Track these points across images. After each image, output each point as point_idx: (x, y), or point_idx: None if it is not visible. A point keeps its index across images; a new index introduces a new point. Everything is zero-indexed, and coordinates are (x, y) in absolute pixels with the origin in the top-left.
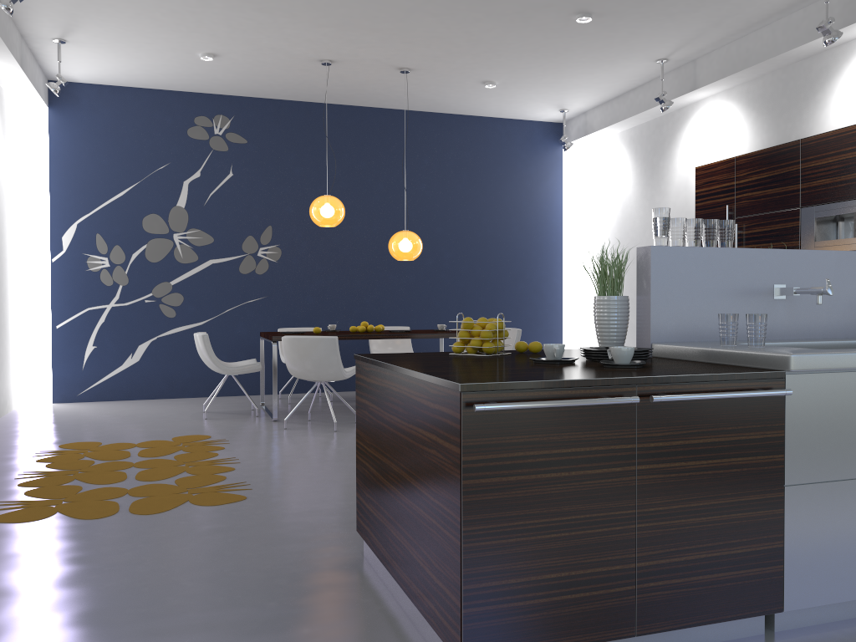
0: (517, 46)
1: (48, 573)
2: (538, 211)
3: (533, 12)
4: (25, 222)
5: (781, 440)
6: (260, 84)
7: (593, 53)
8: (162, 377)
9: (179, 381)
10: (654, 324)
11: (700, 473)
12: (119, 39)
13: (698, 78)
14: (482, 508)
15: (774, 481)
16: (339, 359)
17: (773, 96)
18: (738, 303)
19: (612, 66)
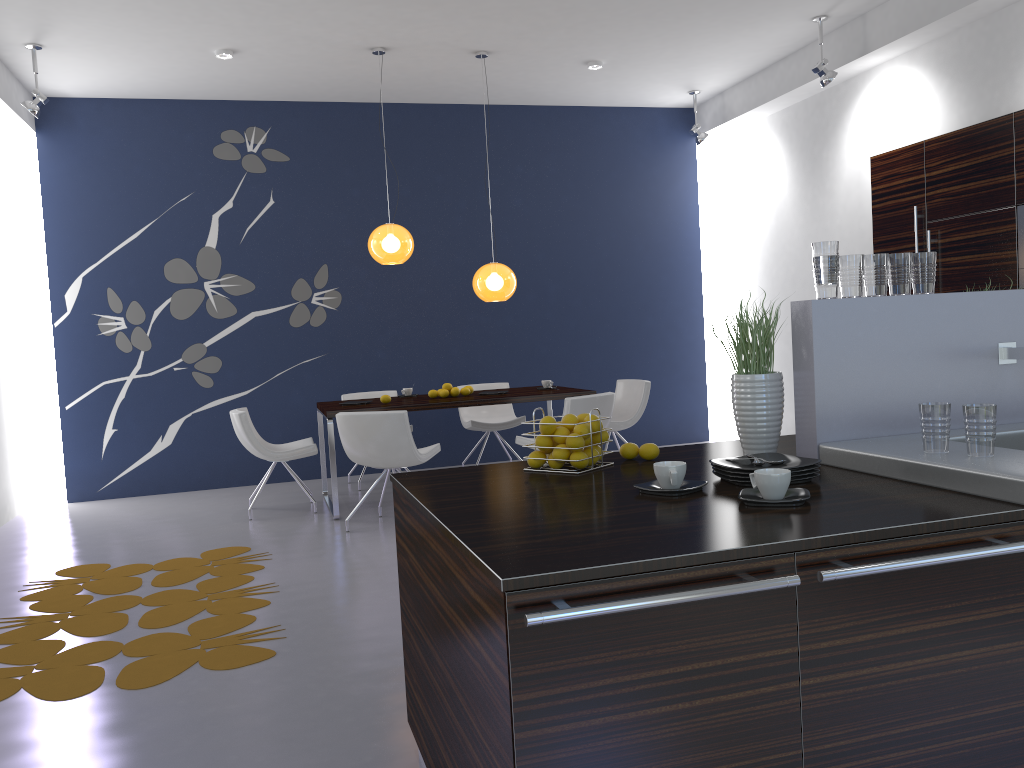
0: (624, 12)
1: None
2: (667, 223)
3: None
4: (19, 279)
5: None
6: (299, 85)
7: (727, 14)
8: (201, 463)
9: (223, 467)
10: (822, 416)
11: (904, 681)
12: (109, 39)
13: (869, 39)
14: None
15: (1022, 682)
16: (411, 440)
17: (973, 56)
18: (946, 374)
19: (753, 30)
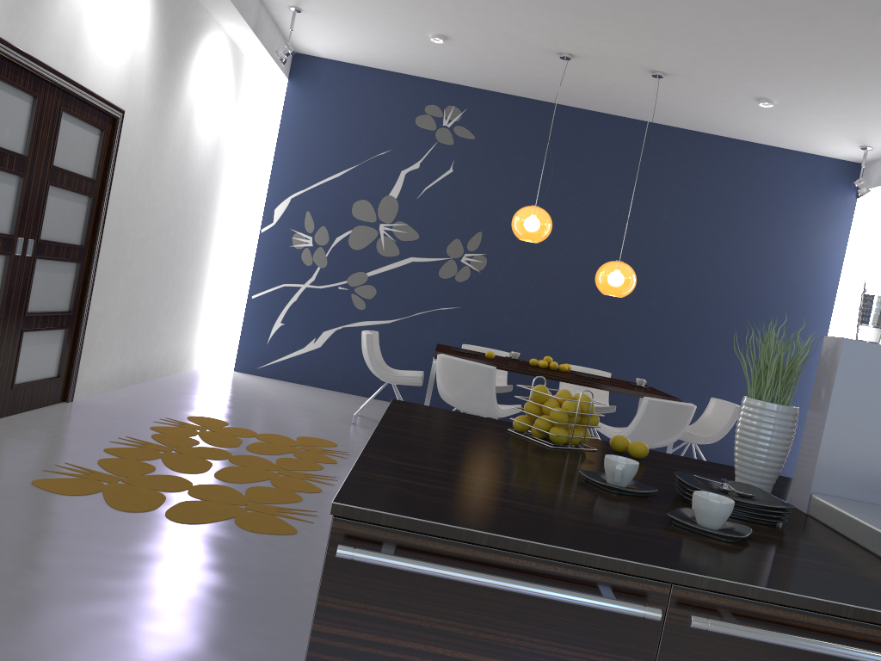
0: (801, 54)
1: (5, 565)
2: (807, 267)
3: (824, 9)
4: (248, 190)
5: None
6: (496, 76)
7: None
8: (339, 369)
9: (354, 377)
10: (824, 464)
11: None
12: (350, 12)
13: None
14: None
15: None
16: (493, 394)
17: None
18: None
19: None
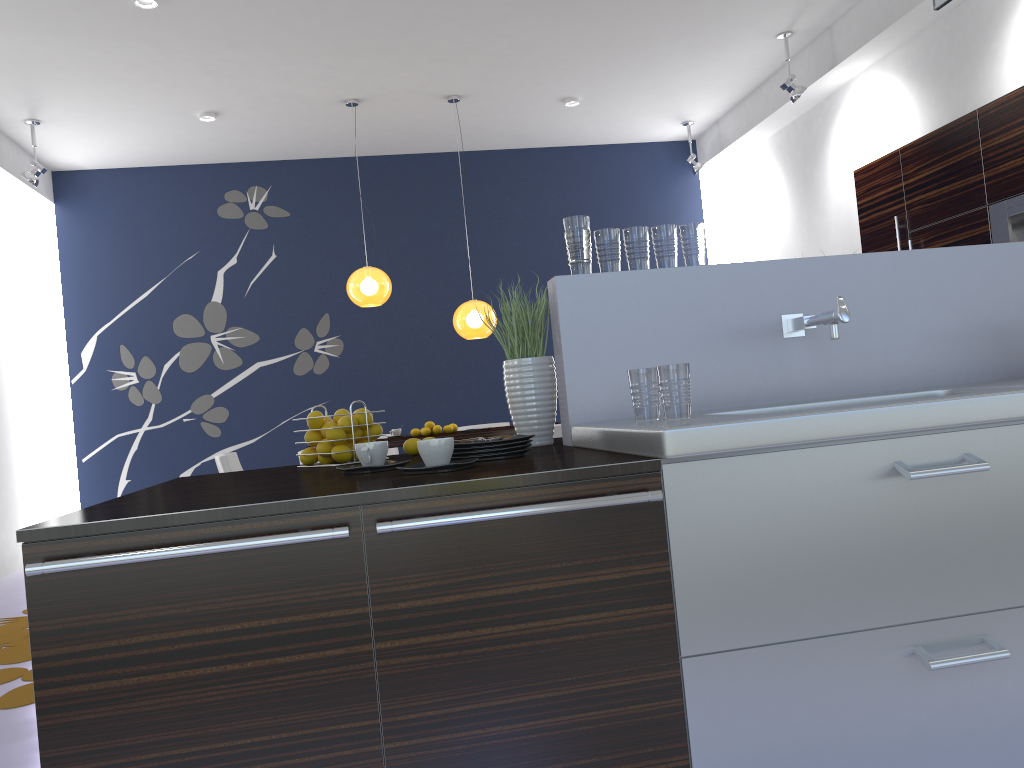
0: (578, 44)
1: None
2: None
3: None
4: (43, 340)
5: (665, 578)
6: (291, 142)
7: (685, 38)
8: None
9: None
10: (574, 396)
11: (506, 647)
12: (97, 110)
13: (837, 51)
14: (78, 735)
15: (659, 652)
16: None
17: (938, 57)
18: (720, 349)
19: (720, 53)
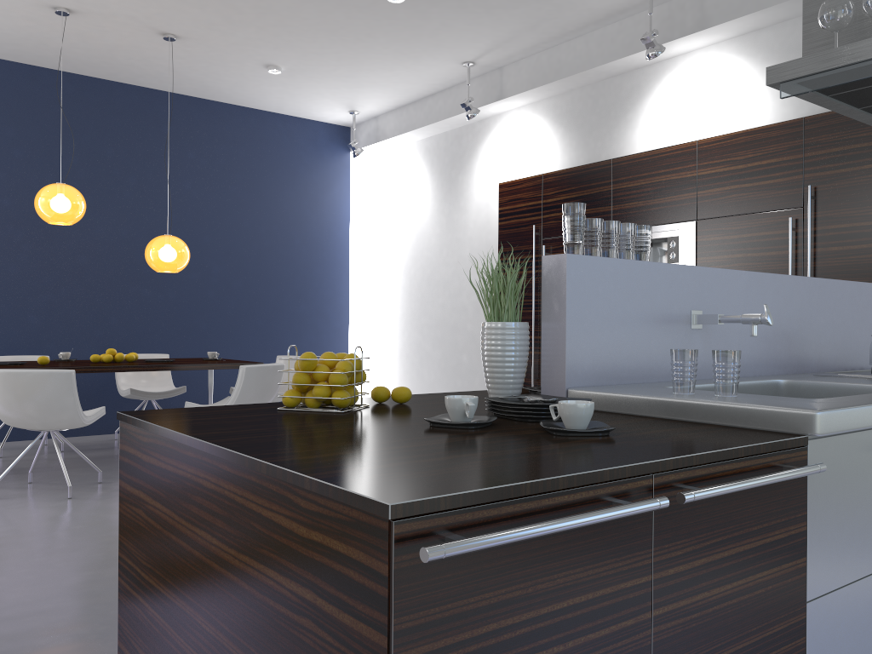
0: (312, 23)
1: None
2: (323, 223)
3: None
4: None
5: (803, 536)
6: None
7: (398, 44)
8: None
9: None
10: (570, 362)
11: (725, 605)
12: None
13: (505, 88)
14: None
15: (797, 599)
16: (77, 401)
17: (582, 113)
18: (657, 333)
19: (415, 64)
